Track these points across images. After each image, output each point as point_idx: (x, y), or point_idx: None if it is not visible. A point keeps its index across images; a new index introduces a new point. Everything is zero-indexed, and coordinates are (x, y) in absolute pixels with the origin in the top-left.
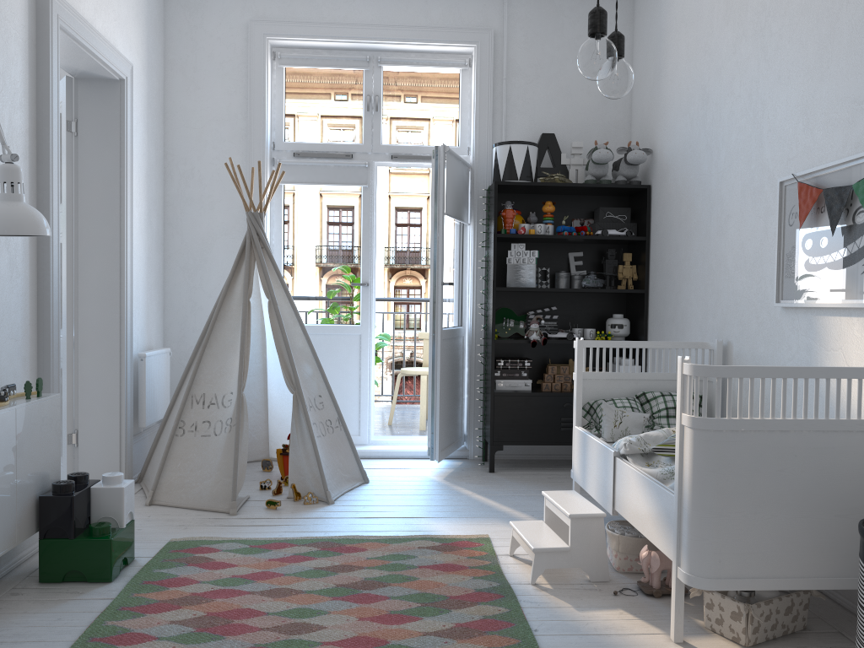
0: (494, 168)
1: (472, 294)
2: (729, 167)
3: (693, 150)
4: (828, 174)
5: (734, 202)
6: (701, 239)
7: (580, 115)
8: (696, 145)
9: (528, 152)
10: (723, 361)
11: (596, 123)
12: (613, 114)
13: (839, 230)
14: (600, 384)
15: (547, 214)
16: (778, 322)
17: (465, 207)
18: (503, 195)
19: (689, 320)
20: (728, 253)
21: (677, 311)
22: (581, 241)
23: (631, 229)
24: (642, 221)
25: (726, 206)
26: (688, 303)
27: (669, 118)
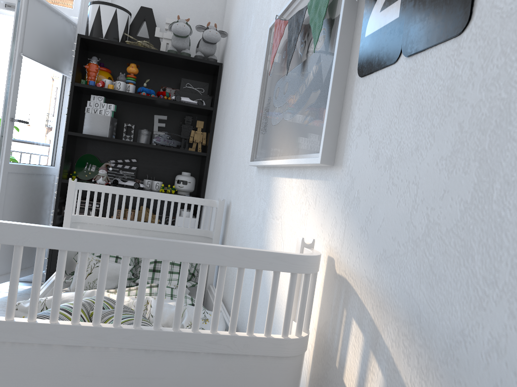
0: (86, 25)
1: (63, 139)
2: (253, 30)
3: (242, 24)
4: (298, 3)
5: (251, 64)
6: (234, 104)
7: (181, 0)
8: (243, 18)
9: (116, 14)
10: (226, 221)
11: (194, 10)
12: (210, 5)
13: (295, 69)
14: (101, 230)
15: (129, 74)
16: (253, 184)
17: (67, 61)
18: (101, 55)
19: (219, 180)
20: (242, 115)
21: (217, 172)
22: (162, 105)
23: (206, 101)
24: (214, 94)
25: (247, 69)
26: (221, 164)
27: (237, 1)
